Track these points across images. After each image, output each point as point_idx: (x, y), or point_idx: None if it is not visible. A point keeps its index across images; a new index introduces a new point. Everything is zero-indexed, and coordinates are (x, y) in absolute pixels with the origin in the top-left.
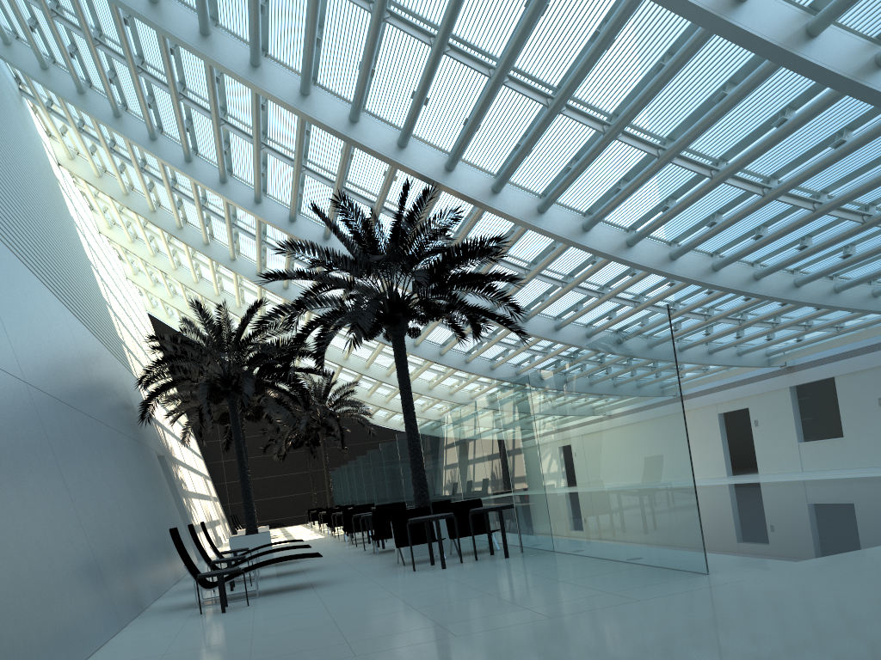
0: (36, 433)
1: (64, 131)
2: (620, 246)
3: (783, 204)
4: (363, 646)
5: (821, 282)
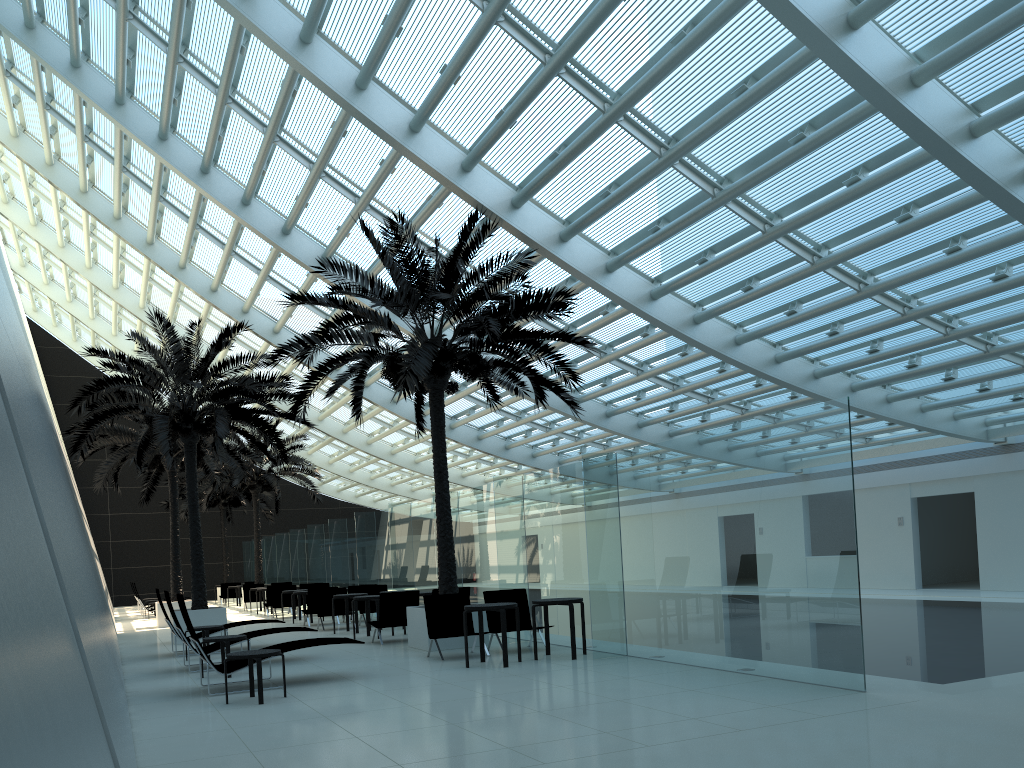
0: (50, 458)
1: None
2: (687, 321)
3: (868, 303)
4: (537, 753)
5: (875, 389)
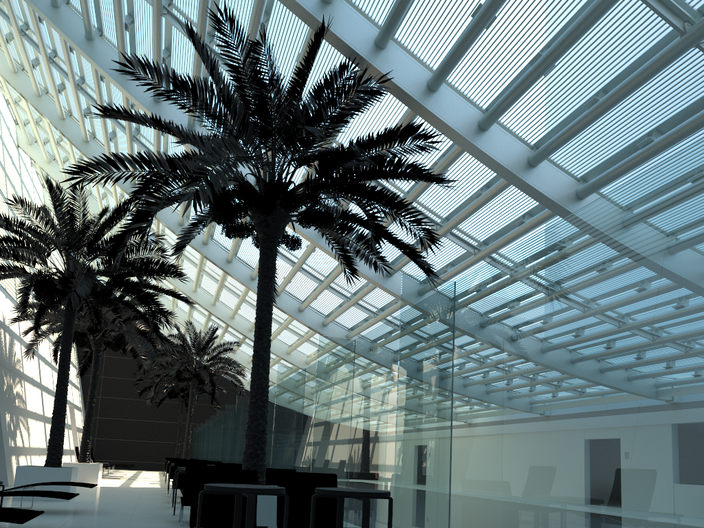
0: None
1: None
2: (568, 195)
3: None
4: None
5: None
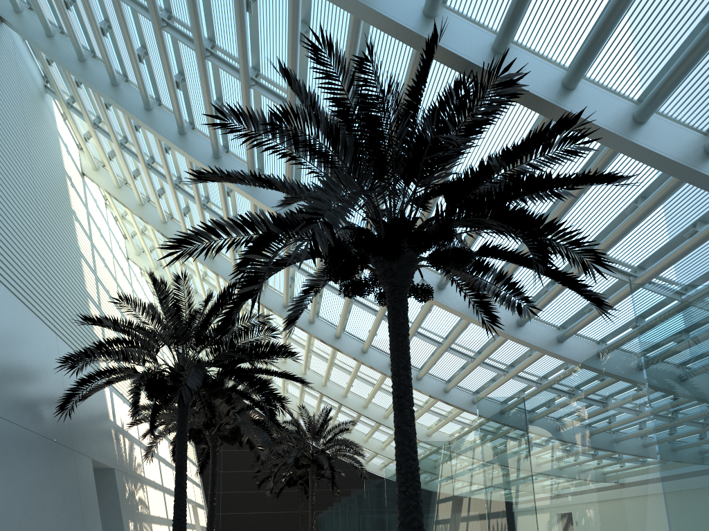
0: None
1: (87, 136)
2: None
3: None
4: None
5: None
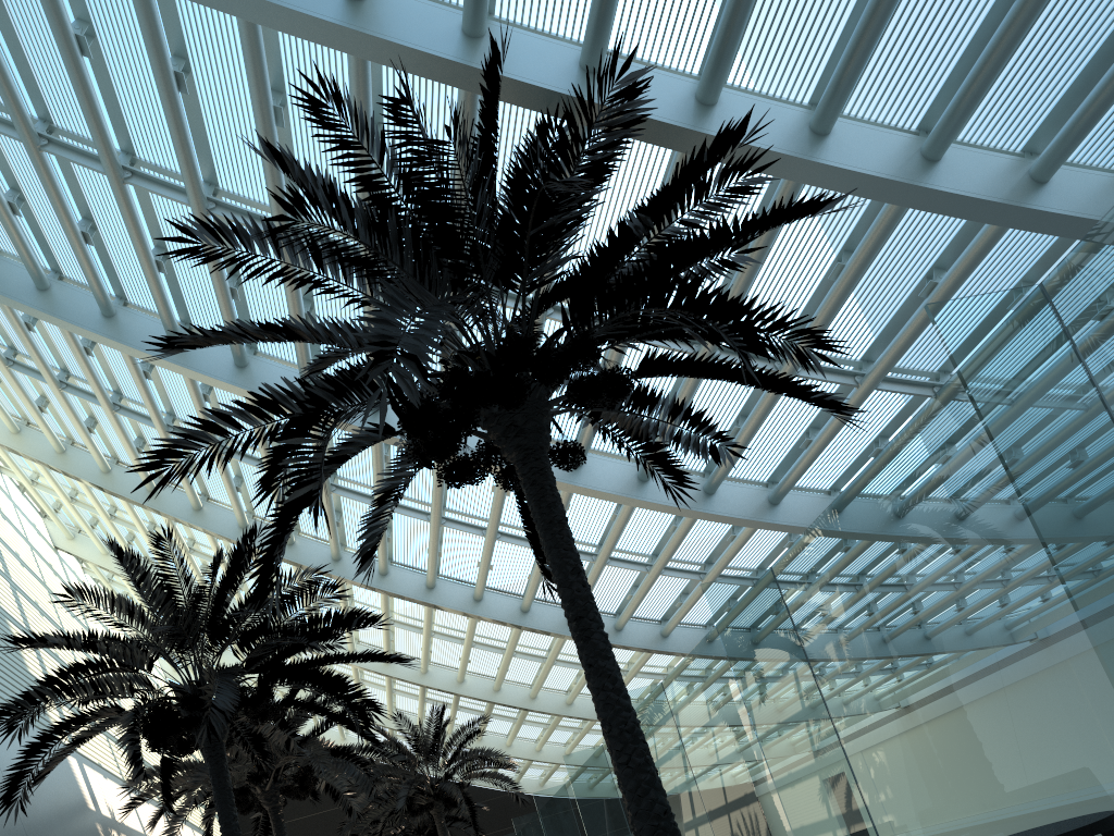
0: None
1: None
2: (1019, 184)
3: None
4: None
5: None
